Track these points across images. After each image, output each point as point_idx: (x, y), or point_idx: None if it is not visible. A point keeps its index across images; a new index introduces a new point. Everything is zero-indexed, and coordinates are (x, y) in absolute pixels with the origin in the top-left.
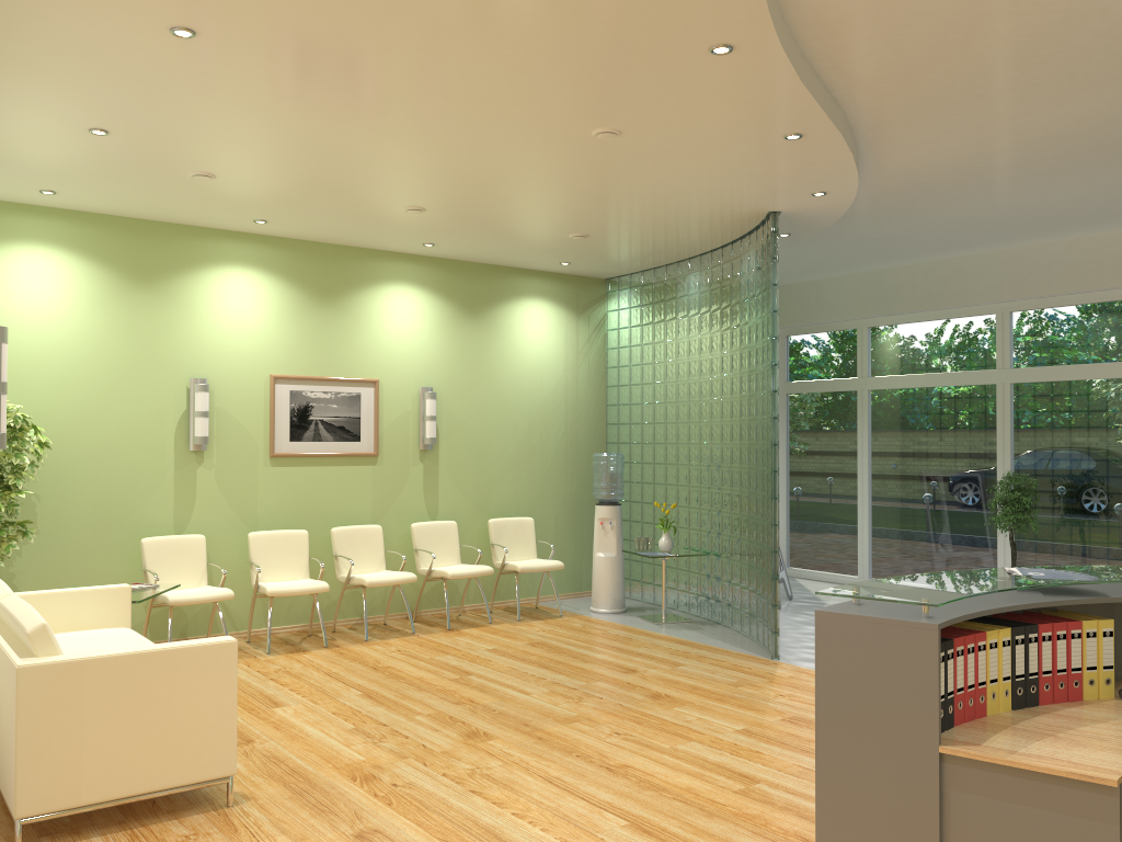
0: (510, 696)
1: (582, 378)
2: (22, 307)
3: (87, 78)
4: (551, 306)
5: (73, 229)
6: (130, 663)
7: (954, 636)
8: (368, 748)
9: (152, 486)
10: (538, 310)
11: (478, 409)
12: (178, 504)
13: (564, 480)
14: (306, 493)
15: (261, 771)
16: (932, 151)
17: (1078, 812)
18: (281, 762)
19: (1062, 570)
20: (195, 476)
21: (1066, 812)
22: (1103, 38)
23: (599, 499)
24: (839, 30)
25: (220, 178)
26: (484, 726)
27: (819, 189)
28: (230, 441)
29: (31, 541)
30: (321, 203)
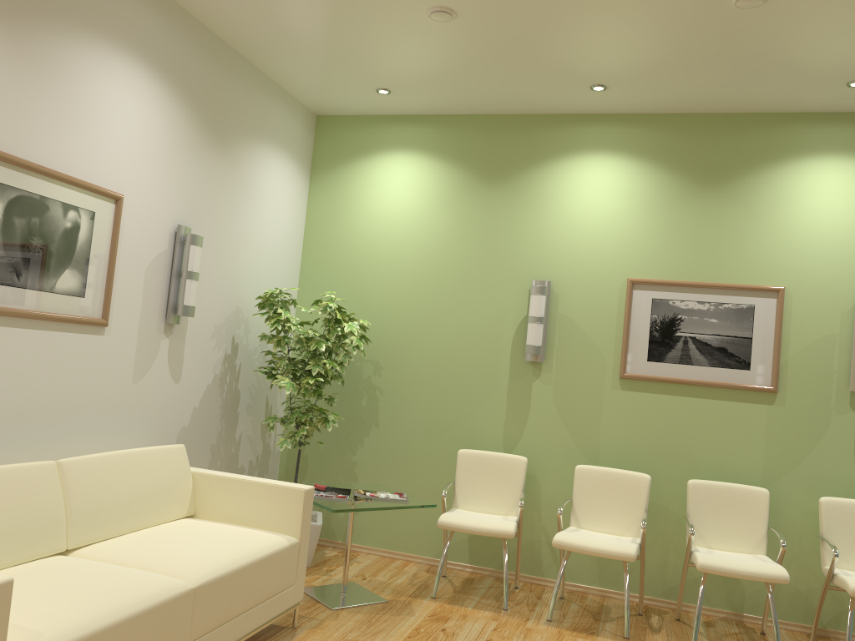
0: None
1: None
2: (384, 211)
3: None
4: None
5: (434, 133)
6: None
7: None
8: None
9: (484, 395)
10: None
11: None
12: (509, 419)
13: None
14: (664, 429)
15: None
16: None
17: None
18: None
19: None
20: (530, 390)
21: None
22: None
23: None
24: None
25: (461, 12)
26: None
27: None
28: (573, 354)
29: (328, 429)
30: (616, 27)
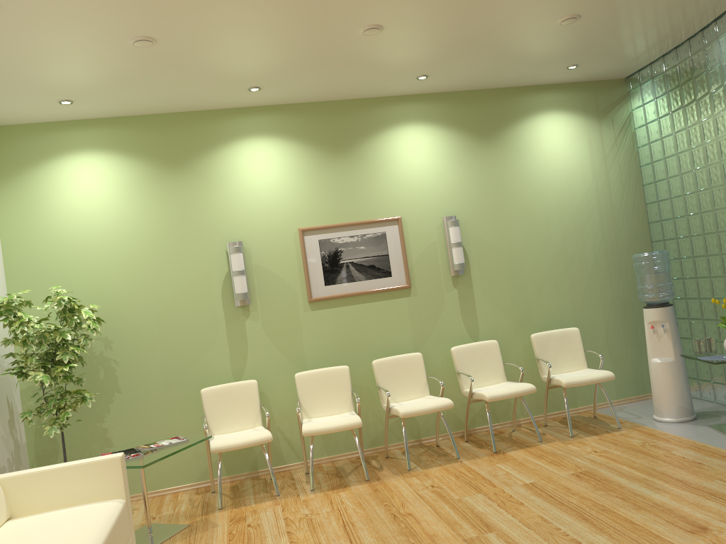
0: None
1: (613, 182)
2: (81, 206)
3: None
4: (569, 116)
5: (112, 133)
6: None
7: None
8: None
9: (209, 341)
10: (555, 123)
11: (505, 229)
12: (233, 355)
13: (609, 286)
14: (347, 331)
15: None
16: None
17: None
18: None
19: None
20: (244, 328)
21: None
22: None
23: (646, 302)
24: None
25: (161, 40)
26: None
27: None
28: (271, 293)
29: (88, 406)
30: (279, 48)
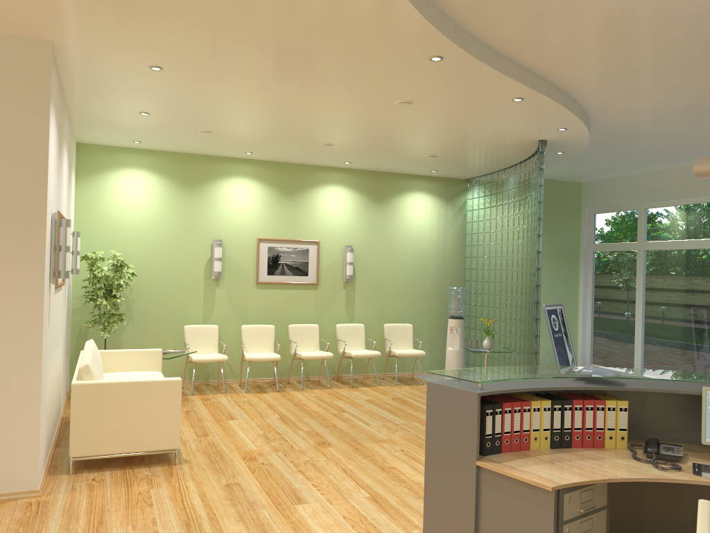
0: (357, 425)
1: (448, 240)
2: (127, 202)
3: (125, 90)
4: (429, 196)
5: (153, 160)
6: (126, 387)
7: (507, 402)
8: (262, 444)
9: (192, 297)
10: (420, 199)
11: (380, 258)
12: (205, 308)
13: (435, 302)
14: (276, 305)
15: (202, 450)
16: (629, 101)
17: (536, 504)
18: (214, 447)
19: (609, 370)
20: (214, 293)
21: (531, 504)
22: (691, 34)
23: (450, 315)
24: (513, 41)
25: (215, 132)
26: (331, 439)
27: (559, 126)
28: (234, 274)
29: (124, 324)
30: (274, 143)
